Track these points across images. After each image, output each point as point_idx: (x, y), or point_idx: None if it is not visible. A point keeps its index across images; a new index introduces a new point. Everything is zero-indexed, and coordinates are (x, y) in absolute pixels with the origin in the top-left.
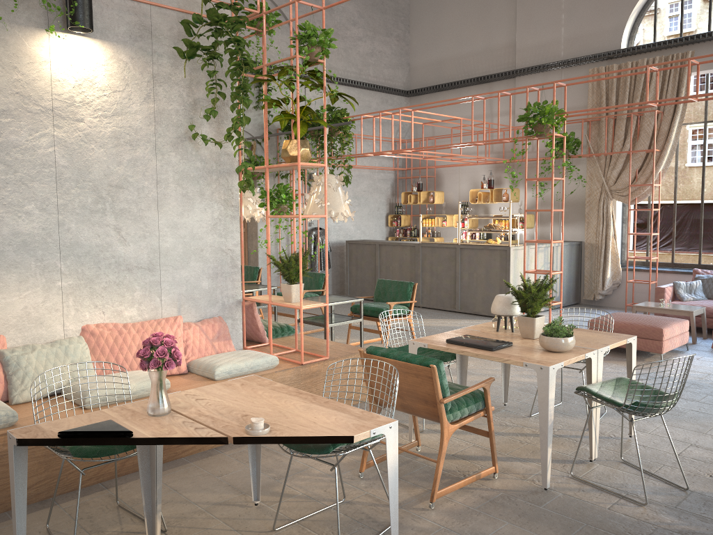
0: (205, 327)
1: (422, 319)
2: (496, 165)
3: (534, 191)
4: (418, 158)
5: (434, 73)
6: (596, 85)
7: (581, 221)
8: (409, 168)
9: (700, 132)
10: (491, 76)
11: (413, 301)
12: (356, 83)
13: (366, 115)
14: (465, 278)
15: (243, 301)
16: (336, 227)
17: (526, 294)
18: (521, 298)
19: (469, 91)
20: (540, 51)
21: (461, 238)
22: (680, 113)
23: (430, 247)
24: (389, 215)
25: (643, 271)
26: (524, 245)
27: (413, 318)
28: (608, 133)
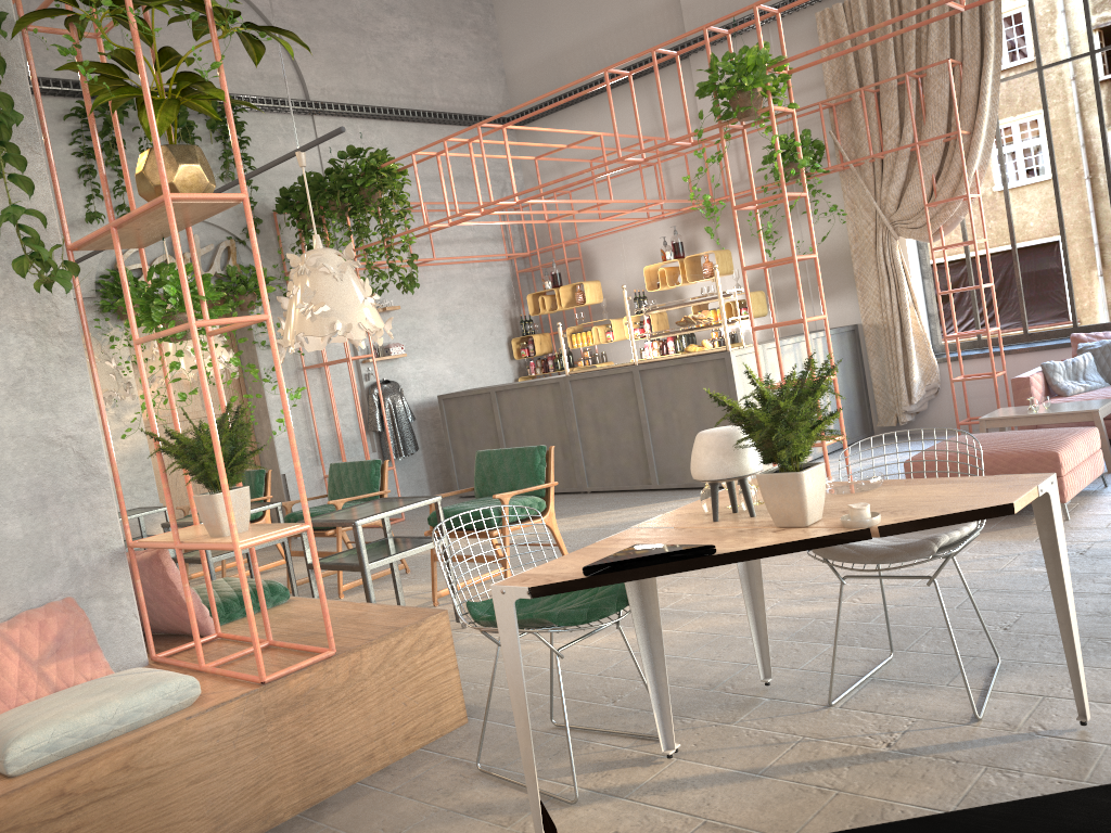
0: (18, 632)
1: (591, 514)
2: (683, 216)
3: (757, 249)
4: (538, 221)
5: (548, 79)
6: (833, 39)
7: (850, 288)
8: (533, 251)
9: (1007, 132)
10: (647, 62)
11: (550, 485)
12: (410, 114)
13: (422, 153)
14: (658, 424)
15: (130, 550)
16: (418, 375)
17: (769, 414)
18: (757, 428)
19: (614, 98)
20: (724, 2)
21: (638, 352)
22: (993, 59)
23: (587, 380)
24: (513, 340)
25: (977, 357)
26: (753, 337)
27: (575, 514)
28: (869, 120)
